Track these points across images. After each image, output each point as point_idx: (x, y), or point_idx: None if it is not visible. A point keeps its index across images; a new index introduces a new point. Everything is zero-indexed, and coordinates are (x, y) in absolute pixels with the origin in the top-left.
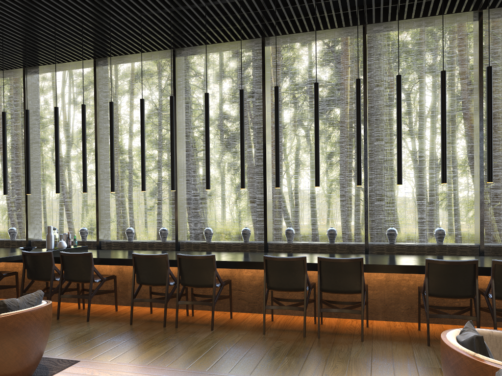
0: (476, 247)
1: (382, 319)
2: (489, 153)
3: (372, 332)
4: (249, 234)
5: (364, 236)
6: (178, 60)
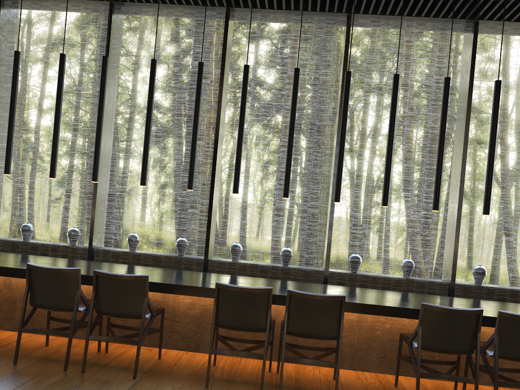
0: (445, 285)
1: (348, 368)
2: (489, 181)
3: (343, 388)
4: (186, 246)
5: (324, 261)
6: (116, 18)
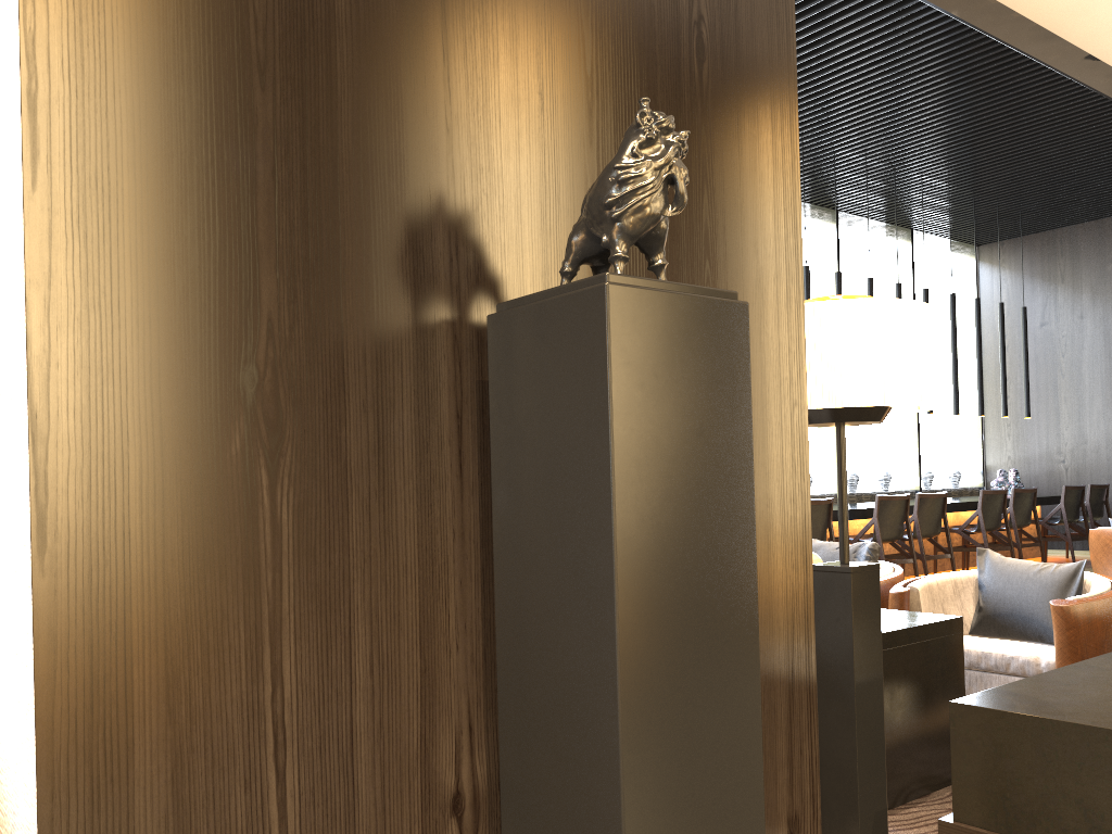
0: None
1: None
2: None
3: None
4: None
5: None
6: None
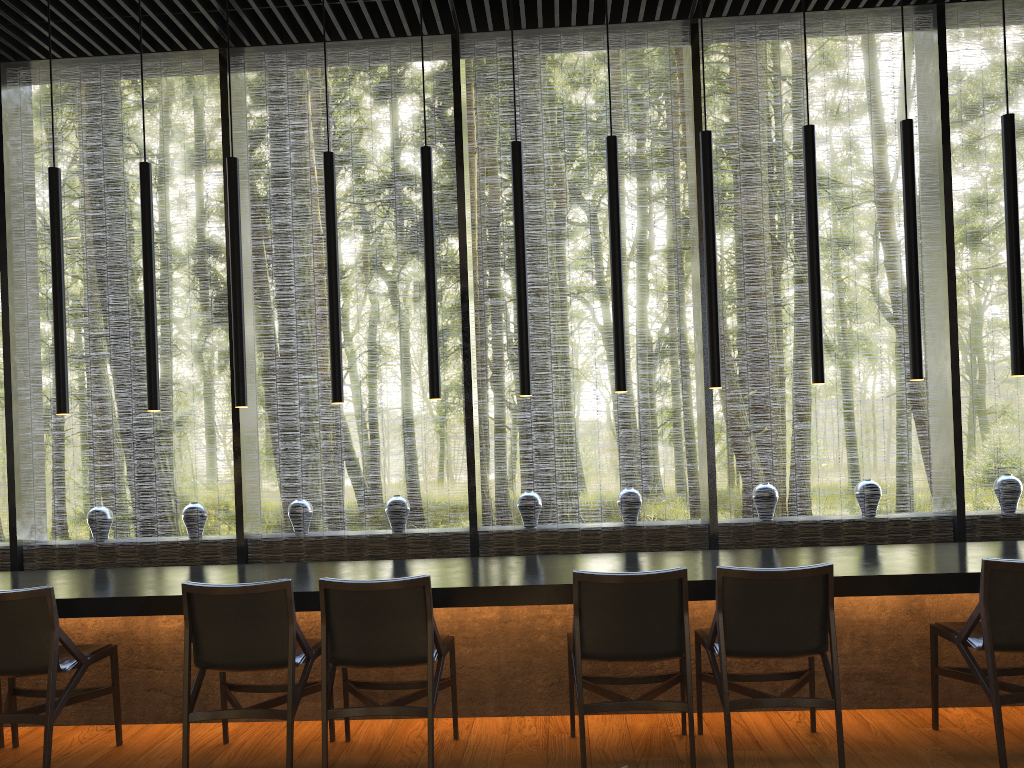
0: (703, 530)
1: (495, 714)
2: (712, 324)
3: (464, 754)
4: (203, 519)
5: (469, 513)
6: (12, 94)
